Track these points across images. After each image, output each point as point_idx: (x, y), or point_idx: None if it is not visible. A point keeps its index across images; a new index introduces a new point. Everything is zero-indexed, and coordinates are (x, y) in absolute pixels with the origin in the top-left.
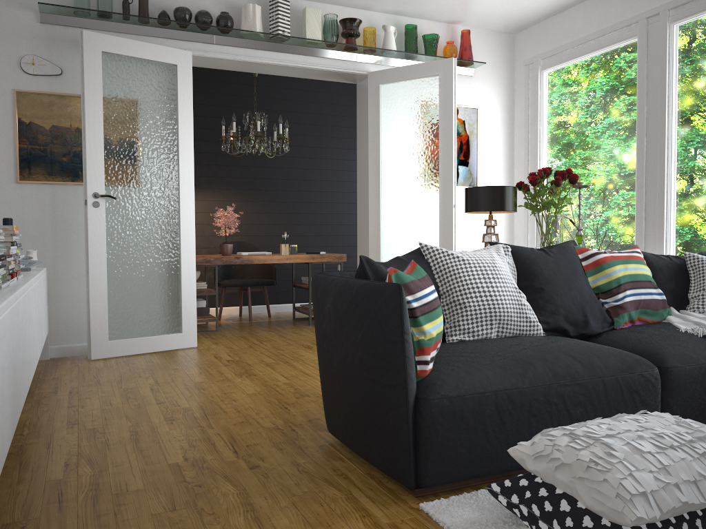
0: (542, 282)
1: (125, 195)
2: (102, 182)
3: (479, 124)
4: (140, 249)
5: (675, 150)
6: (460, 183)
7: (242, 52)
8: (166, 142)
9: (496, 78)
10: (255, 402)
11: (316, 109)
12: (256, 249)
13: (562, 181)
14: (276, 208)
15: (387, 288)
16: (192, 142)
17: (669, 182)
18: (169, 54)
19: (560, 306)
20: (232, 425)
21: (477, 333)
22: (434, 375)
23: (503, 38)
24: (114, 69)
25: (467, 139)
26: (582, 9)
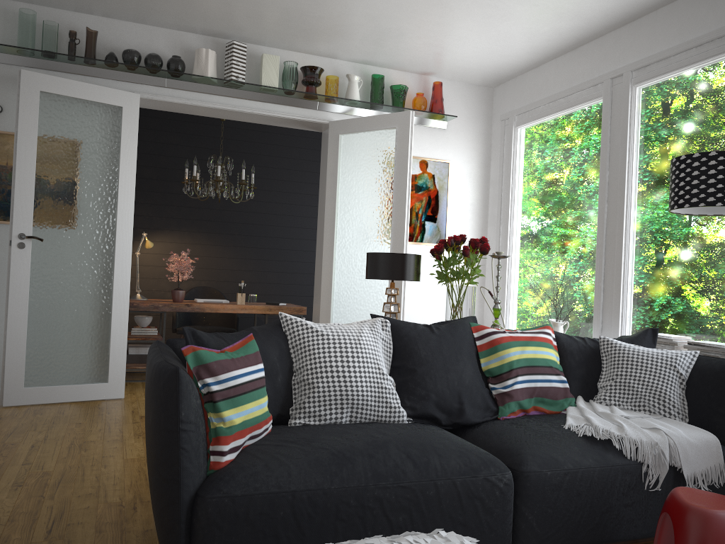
0: (417, 363)
1: (55, 237)
2: (30, 223)
3: (450, 179)
4: (67, 293)
5: (633, 219)
6: (427, 240)
7: (195, 96)
8: (105, 184)
9: (472, 132)
10: (125, 470)
11: (298, 154)
12: (221, 295)
13: (475, 250)
14: (248, 254)
15: (167, 371)
16: (133, 185)
17: (627, 253)
18: (115, 96)
19: (432, 391)
20: (76, 497)
21: (324, 417)
22: (229, 468)
23: (481, 91)
24: (52, 109)
25: (436, 194)
26: (554, 66)
